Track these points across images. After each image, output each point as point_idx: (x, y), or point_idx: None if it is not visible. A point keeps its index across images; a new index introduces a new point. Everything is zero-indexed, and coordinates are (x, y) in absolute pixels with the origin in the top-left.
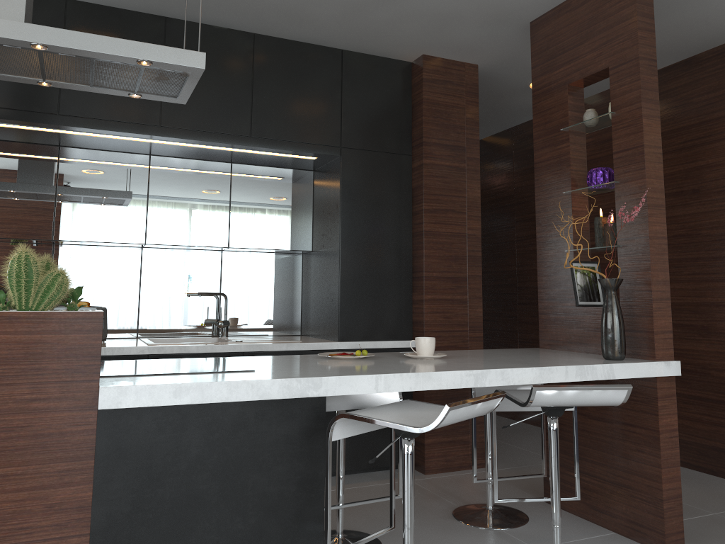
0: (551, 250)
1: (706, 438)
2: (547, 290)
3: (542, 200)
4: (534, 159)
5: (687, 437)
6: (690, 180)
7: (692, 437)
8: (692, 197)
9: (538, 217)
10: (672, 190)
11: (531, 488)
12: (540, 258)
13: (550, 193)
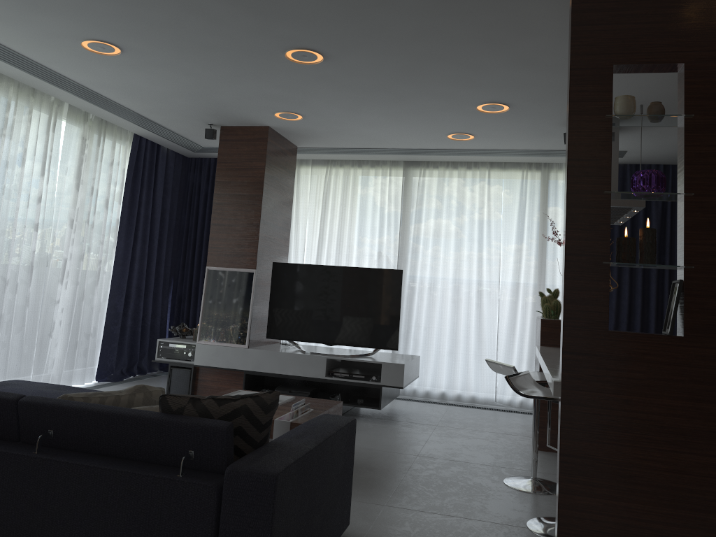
0: None
1: None
2: None
3: None
4: None
5: None
6: None
7: None
8: None
9: None
10: None
11: None
12: None
13: None
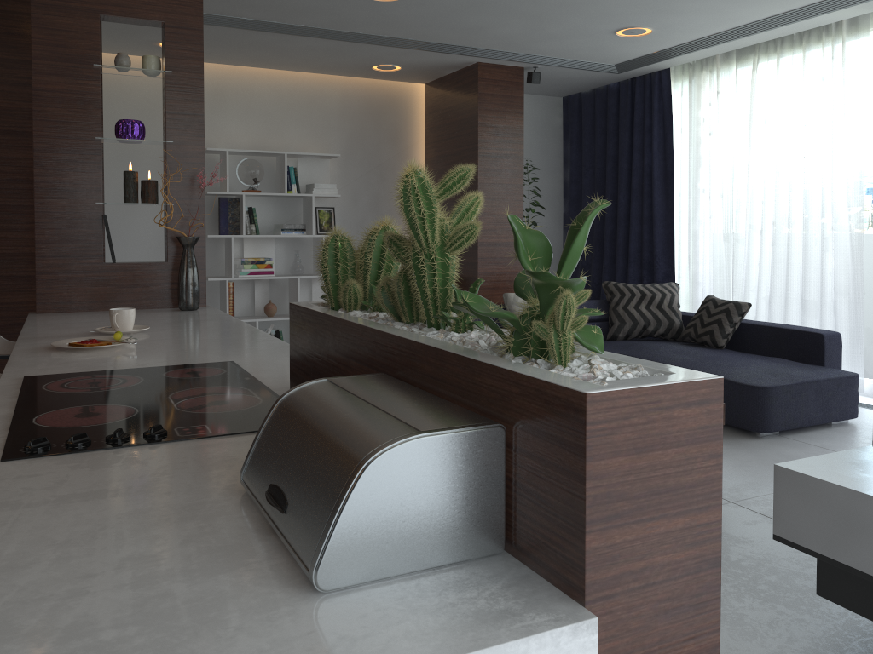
0: (64, 200)
1: None
2: (54, 245)
3: (48, 139)
4: (34, 84)
5: None
6: None
7: None
8: None
9: (39, 158)
10: (10, 128)
11: None
12: (42, 208)
13: (64, 132)
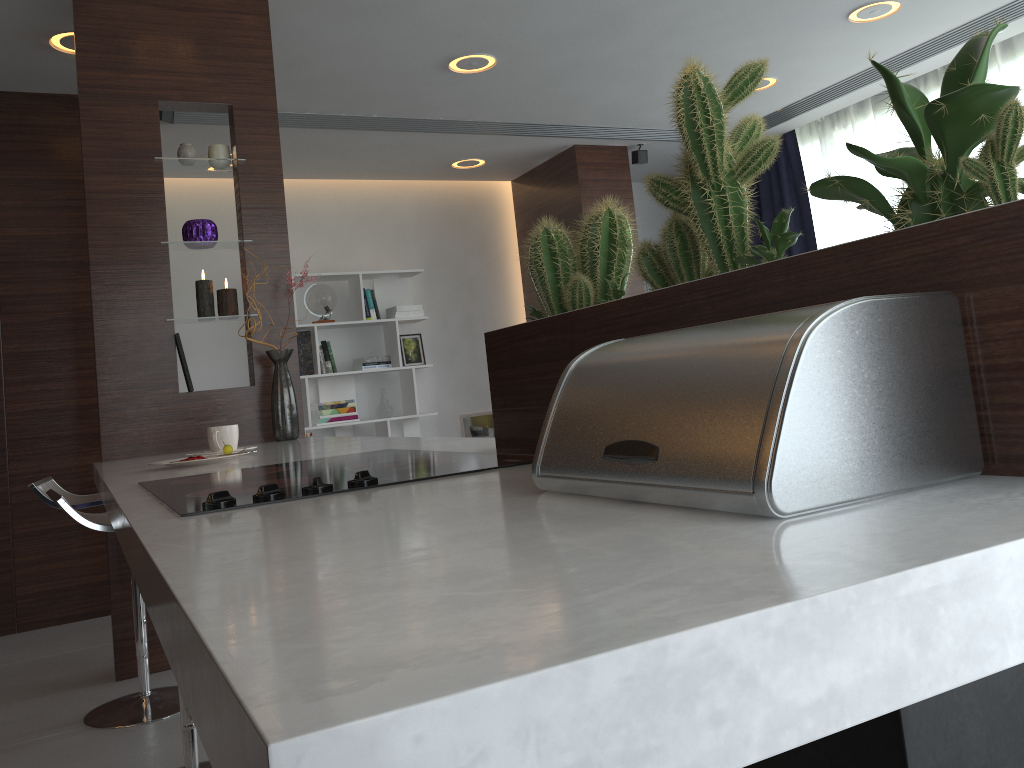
0: (128, 319)
1: (97, 573)
2: (120, 375)
3: (107, 248)
4: (87, 186)
5: (67, 582)
6: (78, 250)
7: (75, 579)
8: (80, 271)
9: (97, 272)
10: (48, 259)
11: (49, 690)
12: (103, 331)
13: (124, 239)
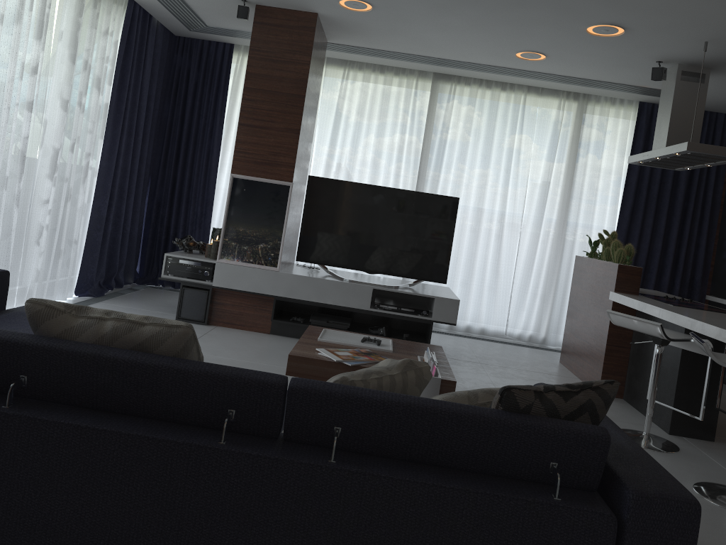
0: None
1: None
2: None
3: None
4: None
5: None
6: None
7: None
8: None
9: None
10: None
11: None
12: None
13: None
